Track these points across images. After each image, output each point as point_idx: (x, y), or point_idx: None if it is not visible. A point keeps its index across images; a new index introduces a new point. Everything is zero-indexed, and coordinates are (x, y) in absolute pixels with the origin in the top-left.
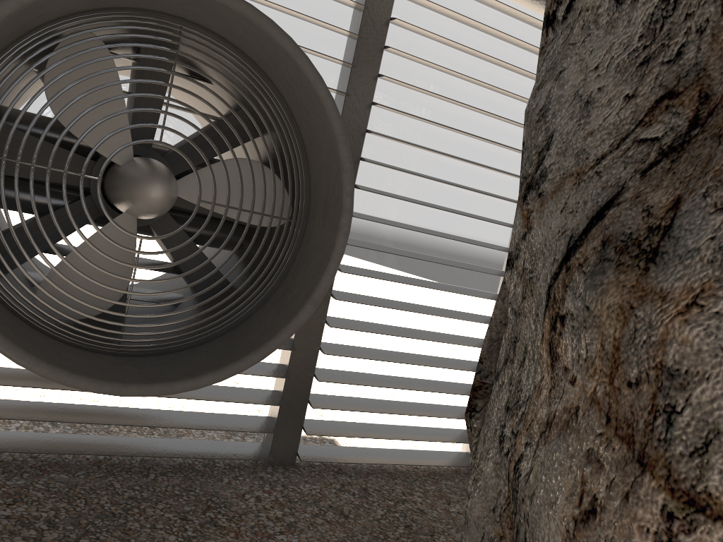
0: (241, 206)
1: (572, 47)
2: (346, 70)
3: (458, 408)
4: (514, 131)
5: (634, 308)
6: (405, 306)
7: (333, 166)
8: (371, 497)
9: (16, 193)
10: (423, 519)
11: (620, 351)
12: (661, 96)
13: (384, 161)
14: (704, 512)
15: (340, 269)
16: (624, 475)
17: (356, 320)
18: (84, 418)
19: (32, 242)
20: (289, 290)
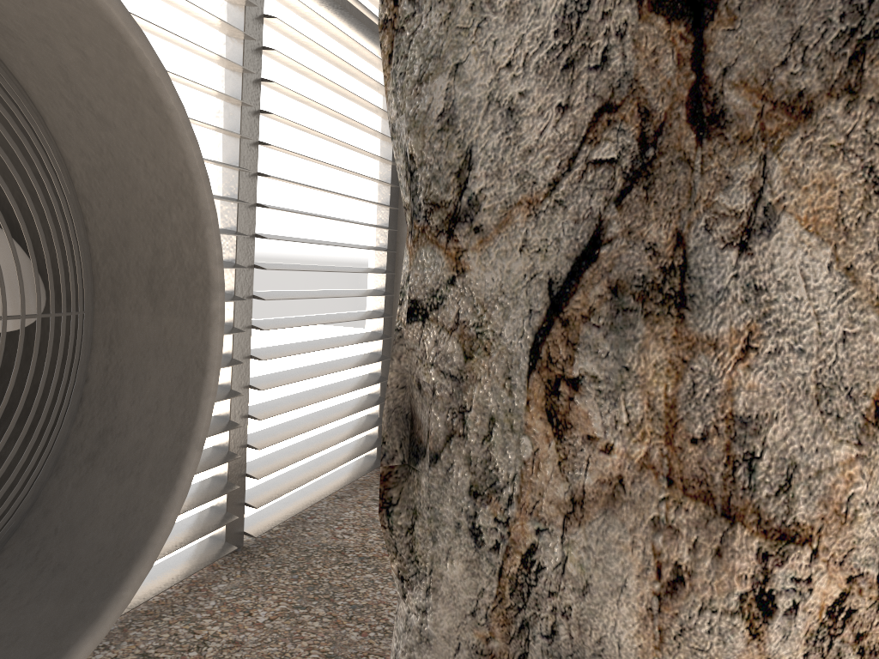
0: (5, 311)
1: (465, 33)
2: None
3: (197, 486)
4: (198, 99)
5: (687, 361)
6: None
7: (175, 216)
8: None
9: None
10: (248, 651)
11: (677, 409)
12: (598, 108)
13: None
14: (794, 540)
15: None
16: (708, 533)
17: None
18: None
19: None
20: (115, 432)
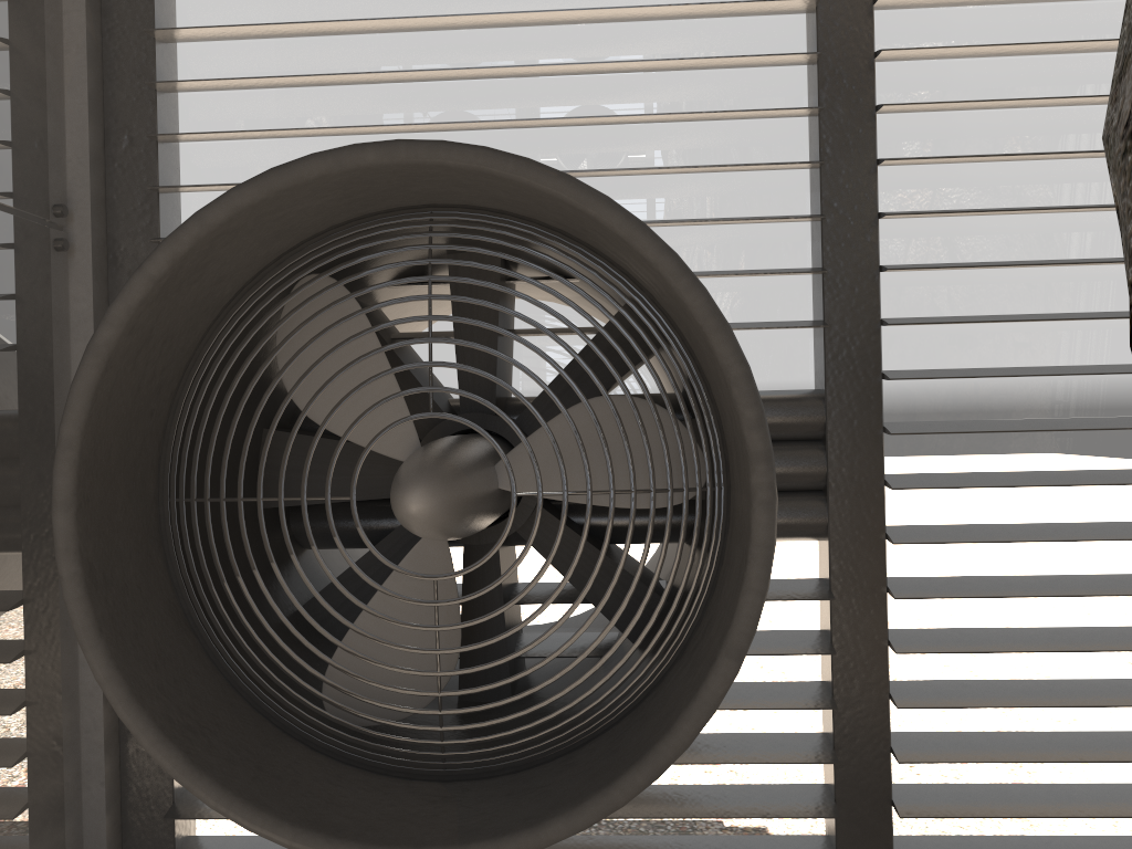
0: (589, 486)
1: None
2: (815, 175)
3: None
4: None
5: None
6: (1058, 586)
7: (721, 377)
8: None
9: (246, 546)
10: None
11: None
12: None
13: (939, 311)
14: None
15: (891, 537)
16: None
17: (958, 629)
18: None
19: (281, 617)
20: (710, 625)
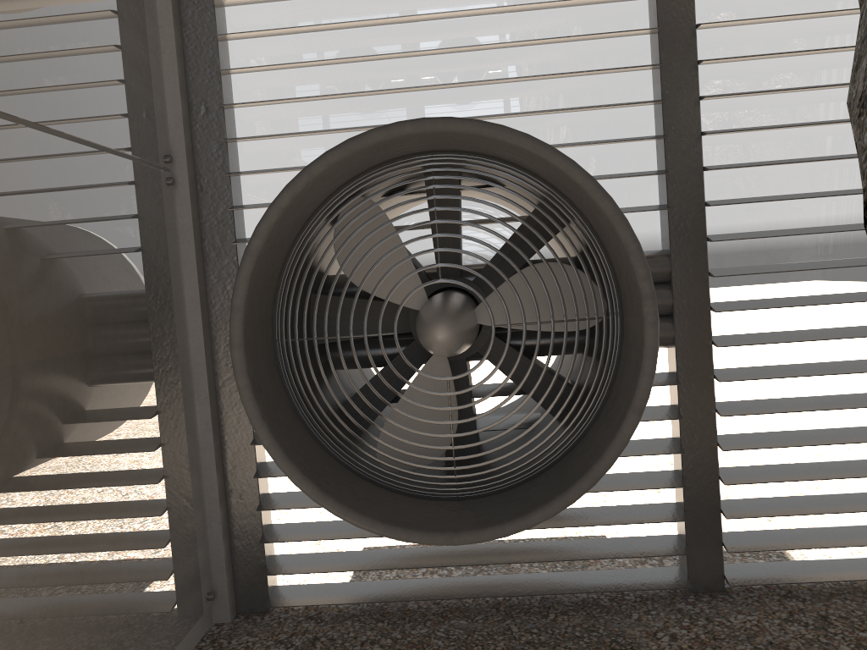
0: (539, 319)
1: None
2: (658, 108)
3: None
4: None
5: None
6: (824, 369)
7: (621, 250)
8: (833, 627)
9: (331, 366)
10: None
11: None
12: None
13: (742, 194)
14: None
15: (715, 343)
16: None
17: (760, 400)
18: (471, 560)
19: (355, 407)
20: (616, 398)
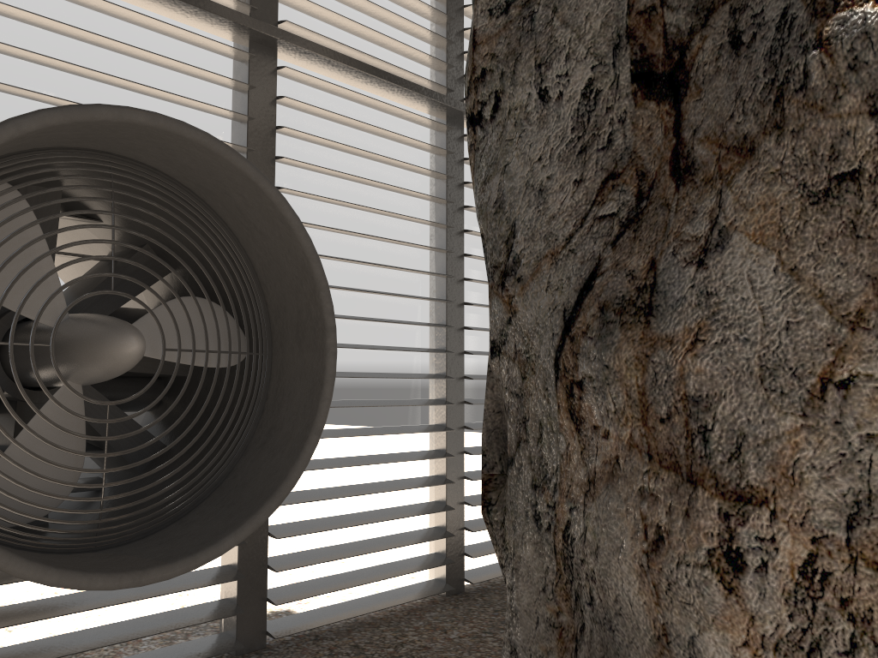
0: (207, 347)
1: (510, 143)
2: None
3: (419, 531)
4: (412, 228)
5: (649, 355)
6: (349, 432)
7: (305, 287)
8: (367, 650)
9: None
10: (431, 653)
11: (646, 395)
12: (605, 178)
13: None
14: (751, 502)
15: None
16: (679, 497)
17: None
18: None
19: None
20: (276, 428)
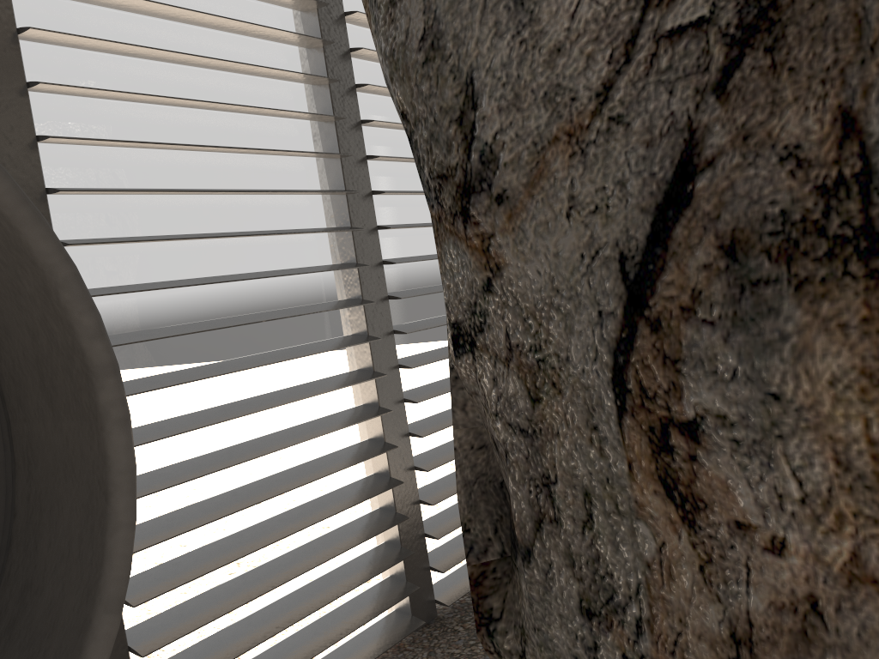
0: None
1: None
2: None
3: (365, 558)
4: (284, 127)
5: None
6: (235, 455)
7: (27, 283)
8: None
9: None
10: None
11: None
12: None
13: (100, 234)
14: None
15: None
16: None
17: (162, 517)
18: None
19: None
20: (33, 589)
